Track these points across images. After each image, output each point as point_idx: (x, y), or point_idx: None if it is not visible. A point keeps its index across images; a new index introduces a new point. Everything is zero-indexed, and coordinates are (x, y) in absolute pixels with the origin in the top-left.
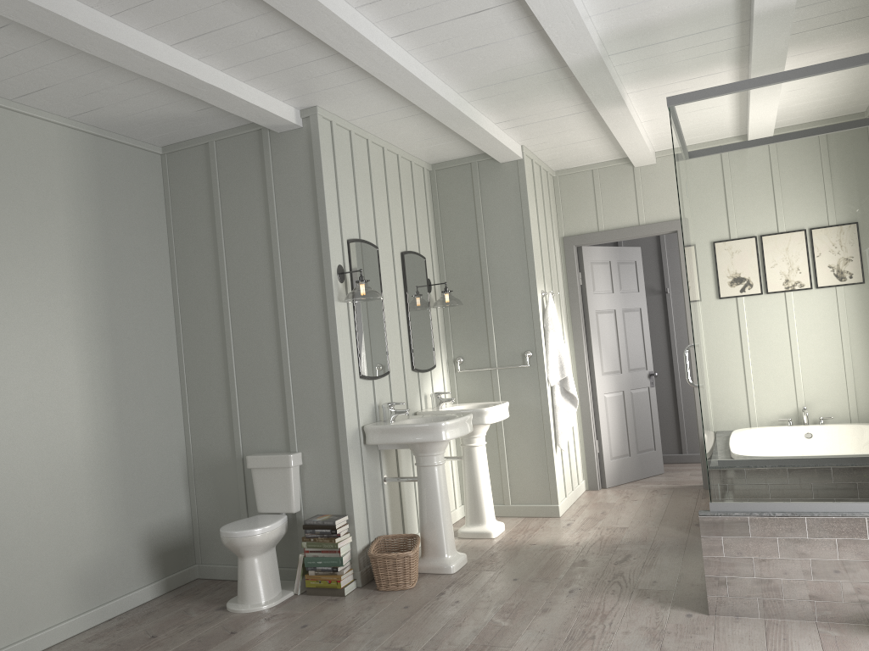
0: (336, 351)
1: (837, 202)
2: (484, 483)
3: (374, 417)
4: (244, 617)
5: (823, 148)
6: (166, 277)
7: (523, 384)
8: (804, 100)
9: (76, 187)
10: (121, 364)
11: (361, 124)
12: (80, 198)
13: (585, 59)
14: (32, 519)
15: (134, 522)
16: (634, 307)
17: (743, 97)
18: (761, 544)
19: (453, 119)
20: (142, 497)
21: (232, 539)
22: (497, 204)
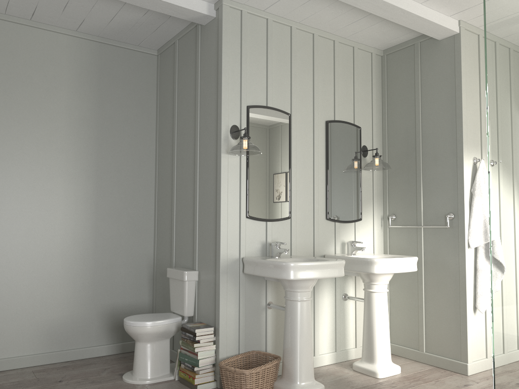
0: (219, 193)
1: None
2: (378, 327)
3: (264, 252)
4: (120, 386)
5: None
6: (151, 139)
7: (444, 243)
8: None
9: (79, 76)
10: (102, 194)
11: (278, 12)
12: (81, 83)
13: None
14: (13, 285)
15: (99, 300)
16: None
17: None
18: None
19: None
20: (109, 285)
21: (125, 326)
22: (434, 78)
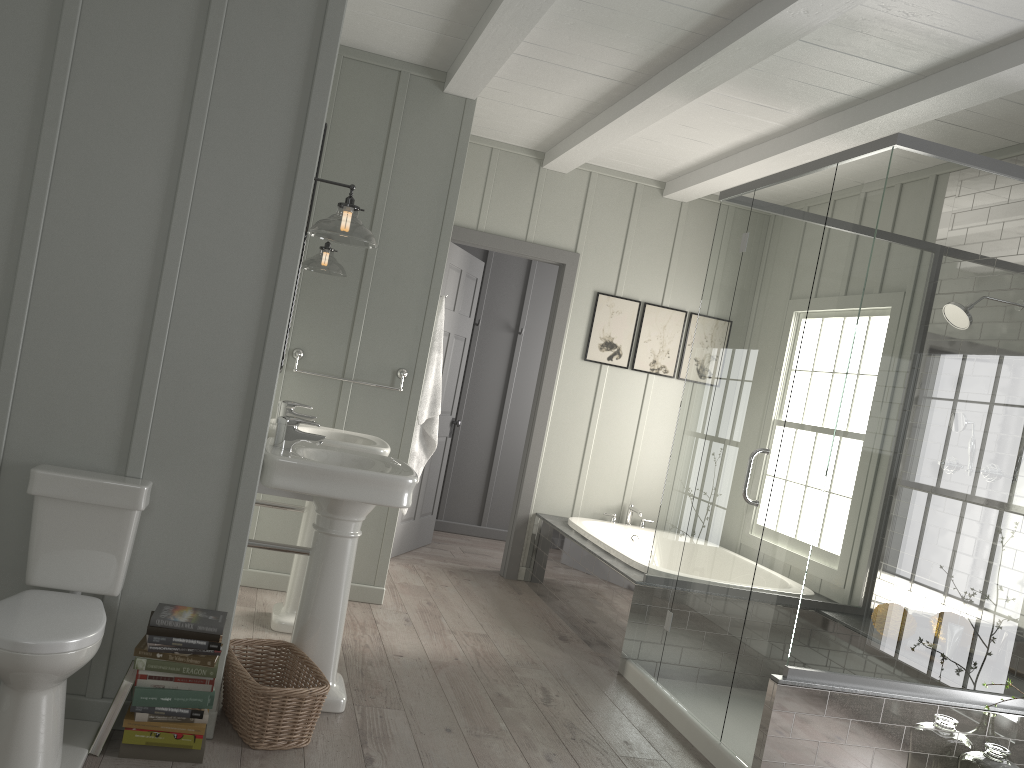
0: (282, 316)
1: (1012, 340)
2: None
3: None
4: None
5: (1019, 273)
6: None
7: (382, 413)
8: (1020, 208)
9: None
10: None
11: None
12: None
13: (793, 25)
14: None
15: None
16: (463, 335)
17: (969, 174)
18: (833, 726)
19: (524, 5)
20: None
21: (26, 657)
22: (421, 148)
